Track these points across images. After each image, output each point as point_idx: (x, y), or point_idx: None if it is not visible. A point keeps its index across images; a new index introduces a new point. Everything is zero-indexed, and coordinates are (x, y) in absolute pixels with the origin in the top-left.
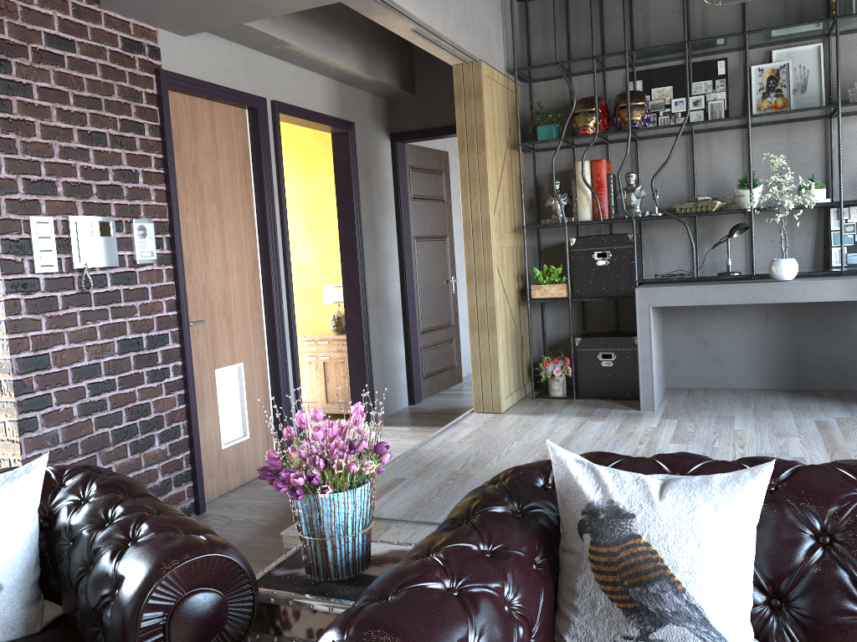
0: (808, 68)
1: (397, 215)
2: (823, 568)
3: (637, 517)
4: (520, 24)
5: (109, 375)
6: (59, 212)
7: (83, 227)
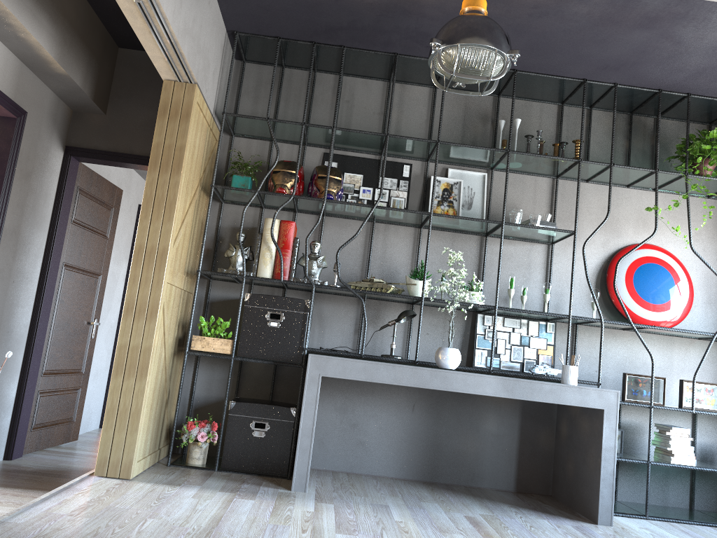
0: (474, 190)
1: (50, 233)
2: None
3: None
4: (234, 80)
5: None
6: None
7: None
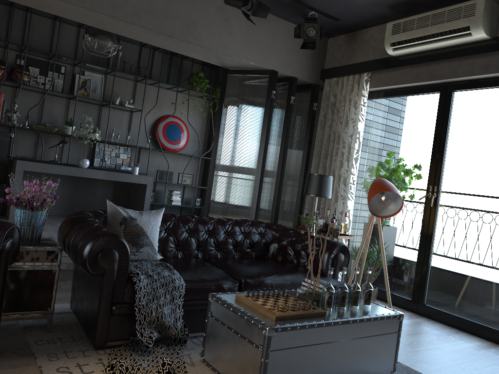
0: (97, 83)
1: None
2: (168, 236)
3: (137, 219)
4: None
5: None
6: None
7: None
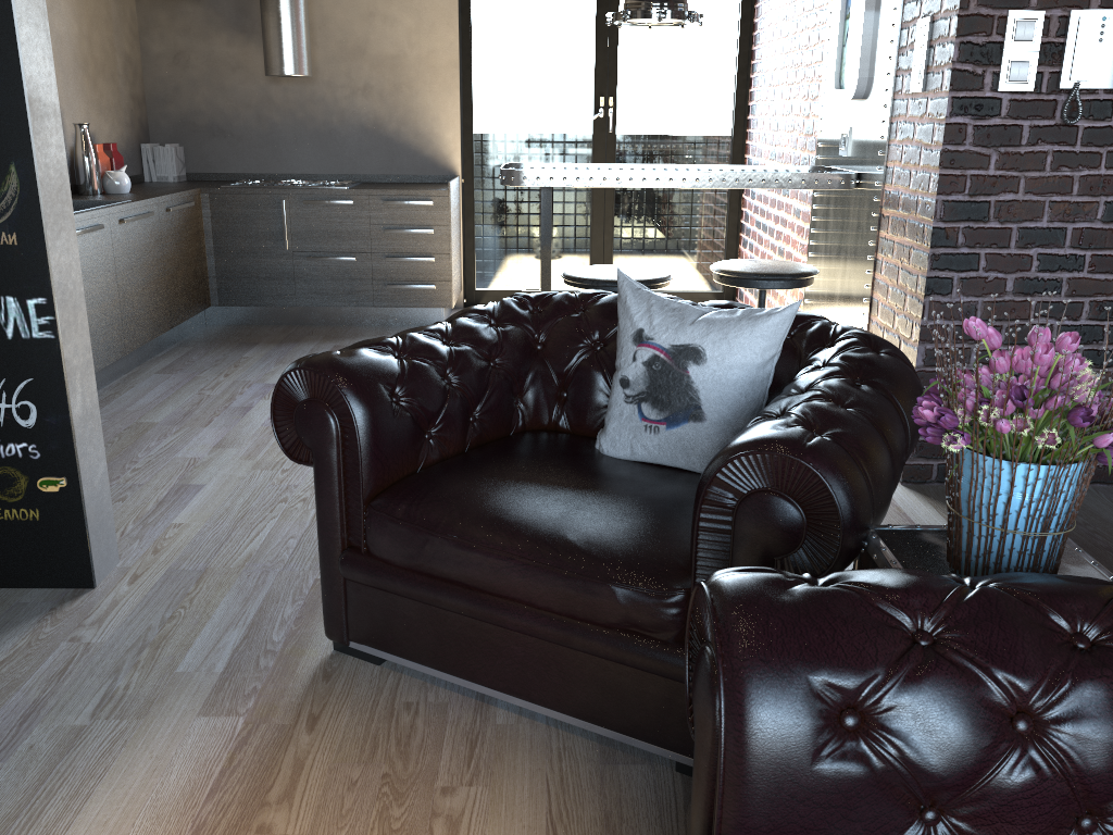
0: None
1: None
2: None
3: None
4: None
5: (1075, 249)
6: (1057, 5)
7: (1086, 27)
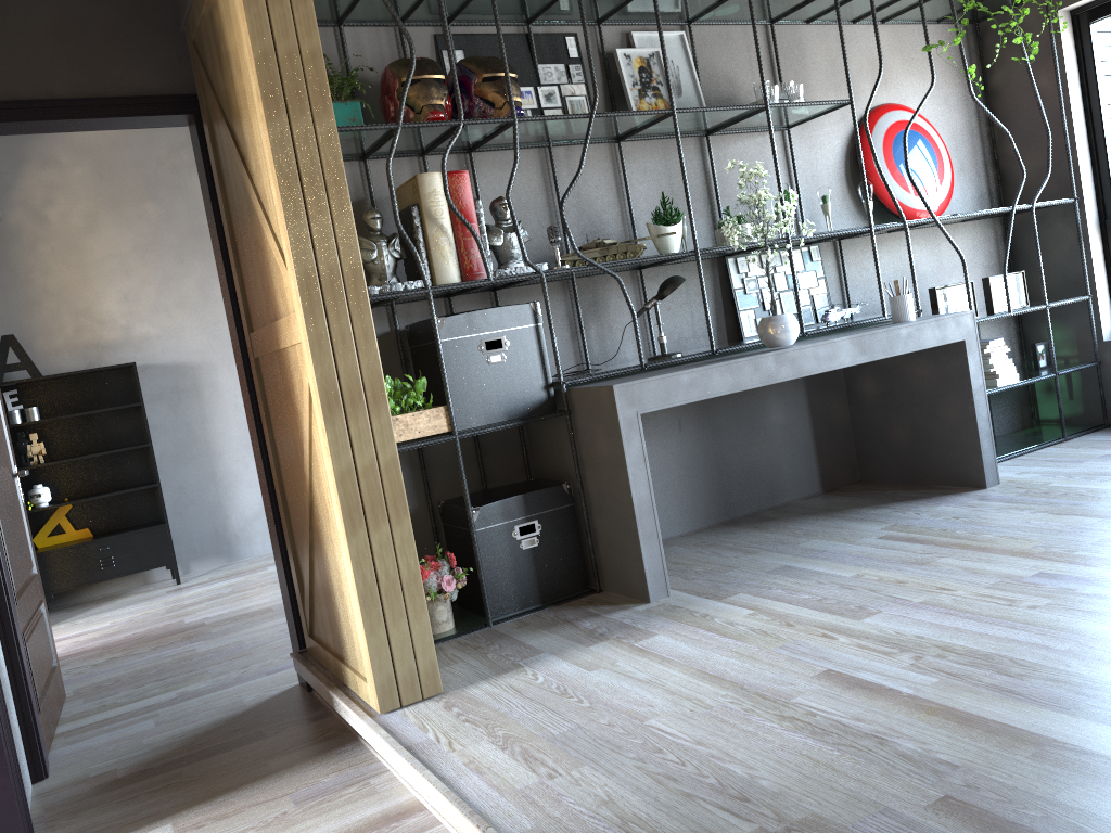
0: (676, 63)
1: None
2: None
3: None
4: None
5: None
6: None
7: None
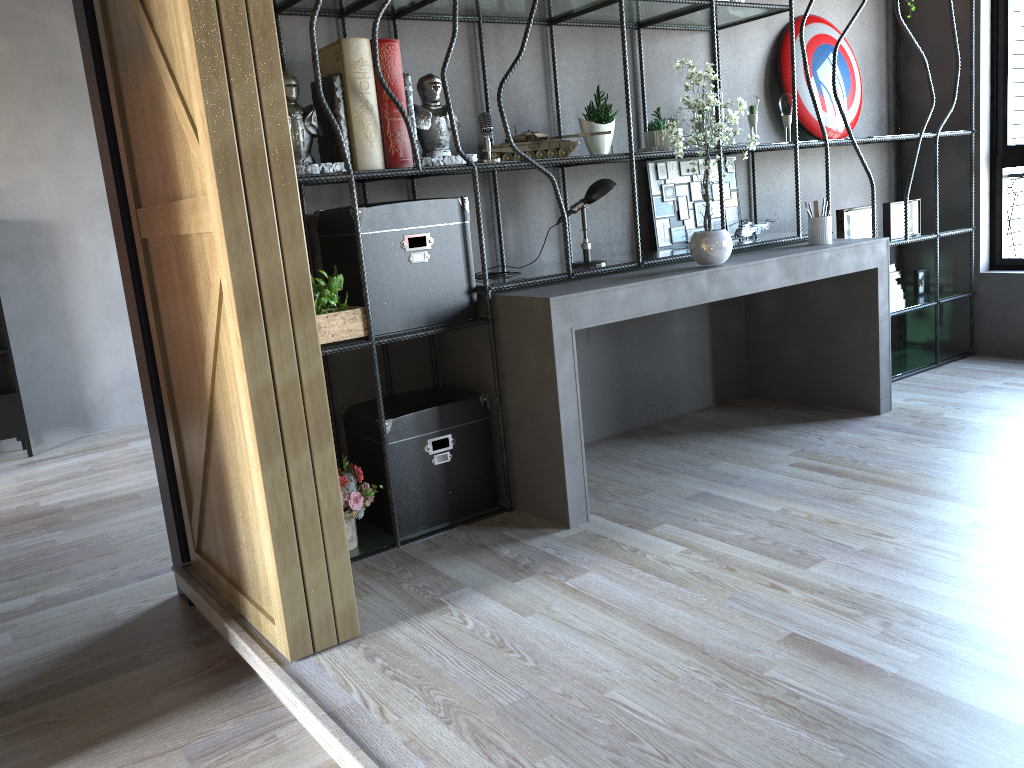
0: None
1: None
2: None
3: None
4: None
5: None
6: None
7: None
